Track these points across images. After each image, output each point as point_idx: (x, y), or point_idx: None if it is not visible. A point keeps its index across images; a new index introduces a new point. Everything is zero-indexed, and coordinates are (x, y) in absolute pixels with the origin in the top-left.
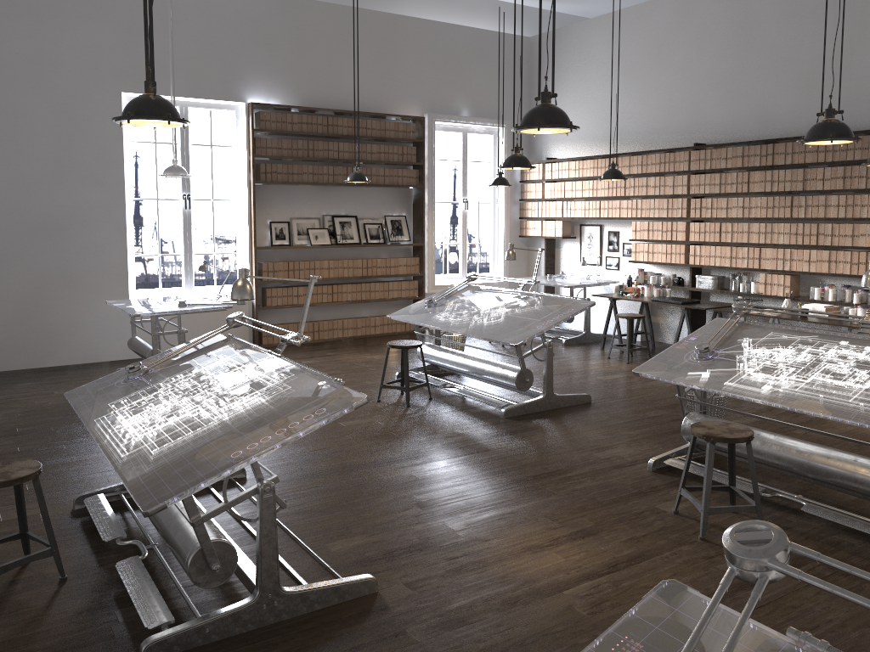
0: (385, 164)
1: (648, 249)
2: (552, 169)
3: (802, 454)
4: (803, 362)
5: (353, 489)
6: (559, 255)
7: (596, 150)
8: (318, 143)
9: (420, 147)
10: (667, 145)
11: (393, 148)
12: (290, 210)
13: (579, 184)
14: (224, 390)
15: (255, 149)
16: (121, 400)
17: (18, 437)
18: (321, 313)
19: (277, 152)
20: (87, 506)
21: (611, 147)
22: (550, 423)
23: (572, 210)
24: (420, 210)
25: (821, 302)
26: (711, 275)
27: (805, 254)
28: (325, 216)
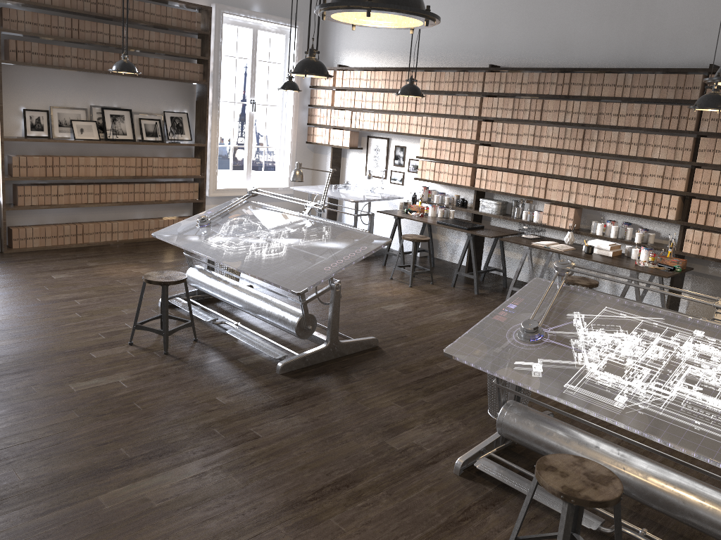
0: (165, 55)
1: (435, 168)
2: (343, 77)
3: (657, 485)
4: (658, 361)
5: (51, 538)
6: (345, 164)
7: (388, 62)
8: (84, 22)
9: (206, 40)
10: (461, 64)
11: (175, 38)
12: (50, 97)
13: (370, 95)
14: None
15: (2, 22)
16: None
17: None
18: (87, 214)
19: (32, 28)
20: None
21: (404, 60)
22: (333, 382)
23: (361, 121)
24: (203, 108)
25: (603, 238)
26: (495, 200)
27: (592, 189)
28: (94, 107)
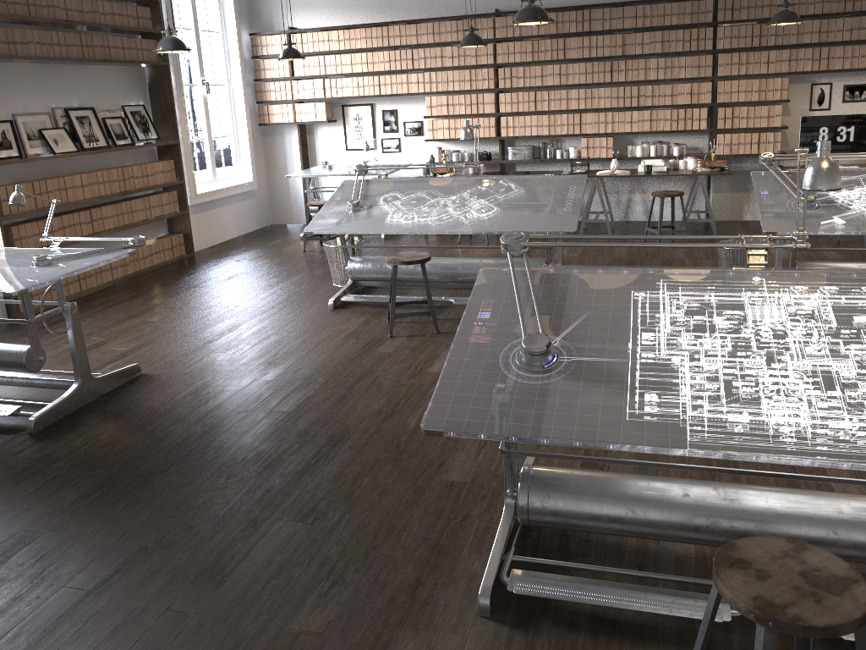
0: (117, 31)
1: (449, 125)
2: (303, 41)
3: None
4: None
5: None
6: (313, 143)
7: (355, 18)
8: None
9: (155, 8)
10: (453, 12)
11: (127, 8)
12: (10, 101)
13: (347, 58)
14: (834, 327)
15: None
16: (643, 395)
17: (5, 573)
18: None
19: None
20: (547, 596)
21: (377, 14)
22: None
23: (339, 88)
24: (165, 96)
25: (644, 159)
26: (521, 146)
27: (627, 115)
28: (56, 109)
